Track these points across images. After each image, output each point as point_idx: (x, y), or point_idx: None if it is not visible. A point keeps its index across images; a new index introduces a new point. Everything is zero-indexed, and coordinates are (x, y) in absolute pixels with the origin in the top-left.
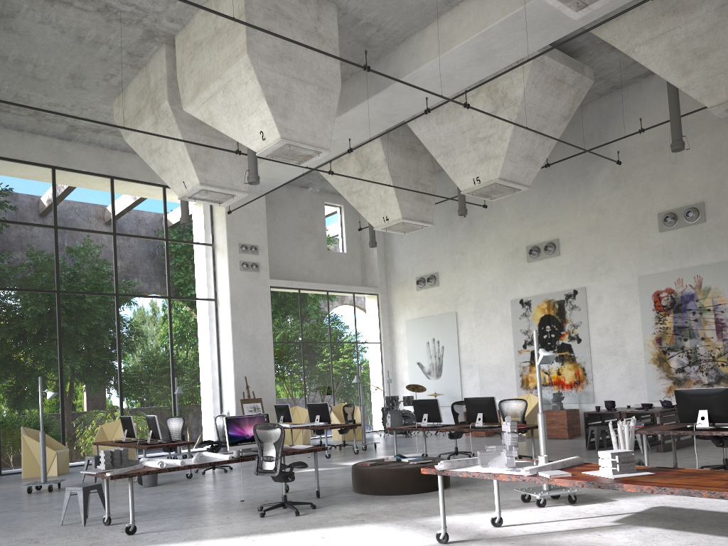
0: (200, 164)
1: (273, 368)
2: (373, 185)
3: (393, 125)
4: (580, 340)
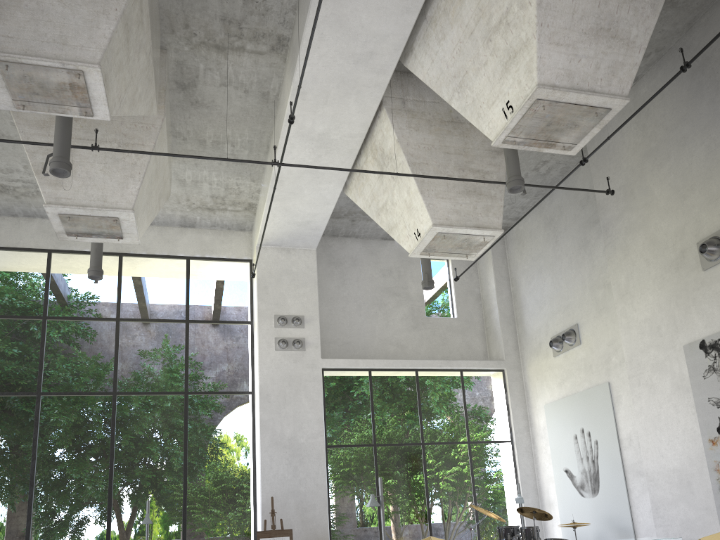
0: (51, 177)
1: (324, 484)
2: (395, 188)
3: (389, 78)
4: None
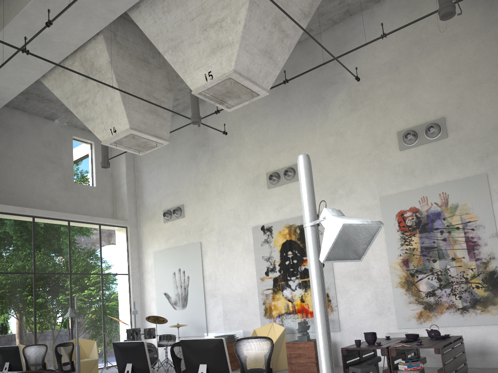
0: None
1: None
2: (99, 93)
3: (115, 18)
4: (323, 265)
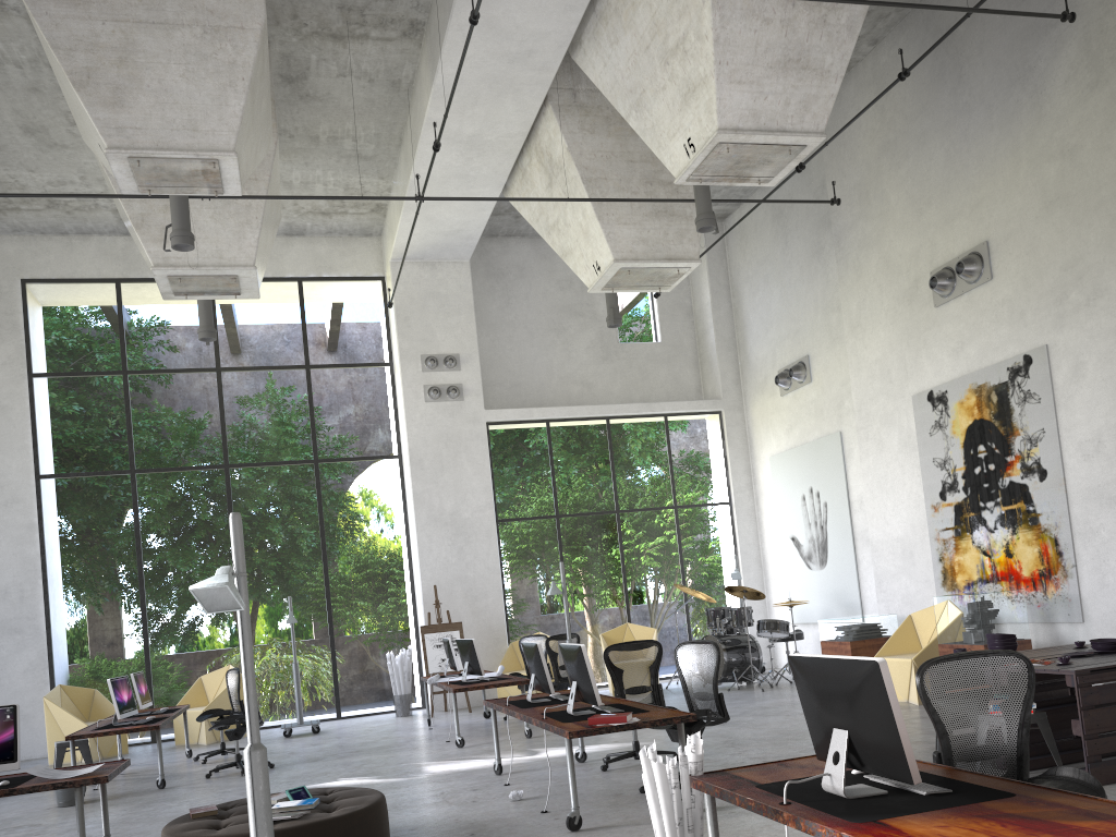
0: (154, 231)
1: (497, 567)
2: (568, 206)
3: (553, 75)
4: (1045, 473)
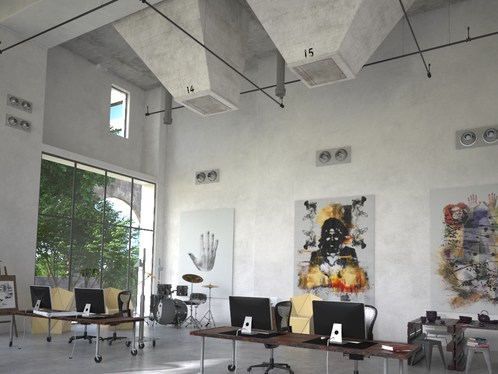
0: None
1: (35, 243)
2: (181, 49)
3: None
4: (365, 245)
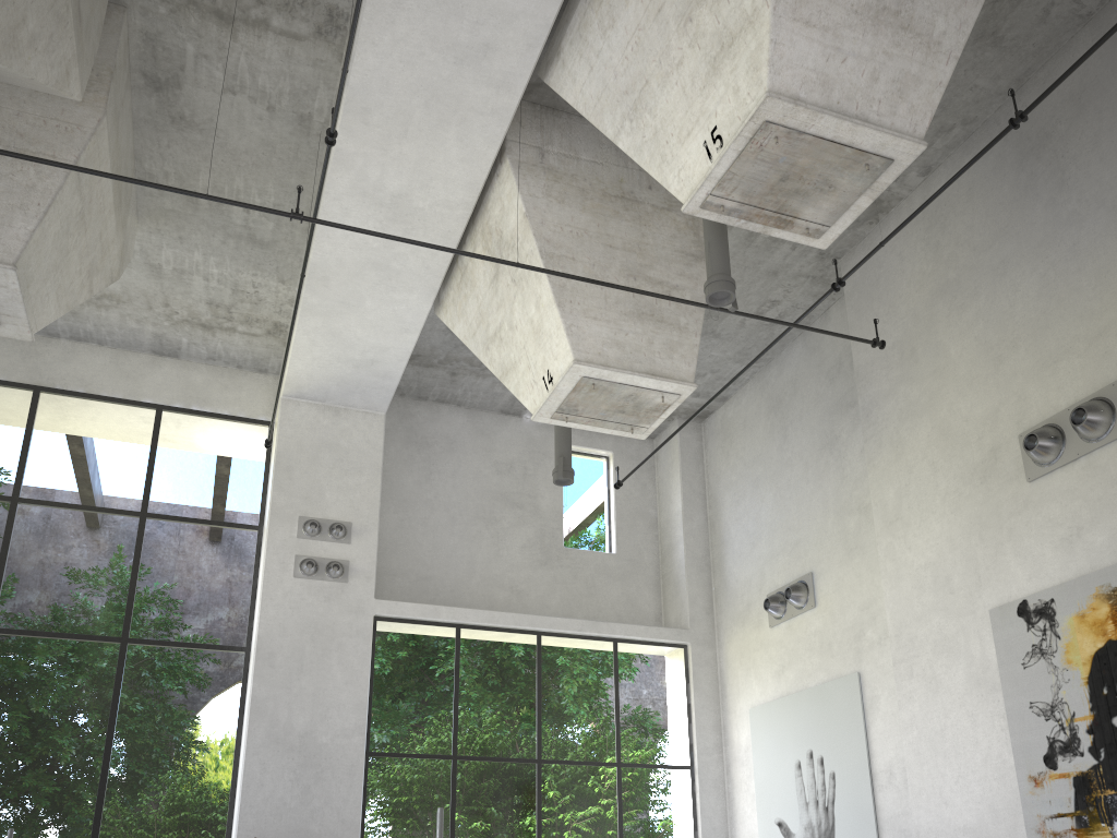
0: None
1: (357, 821)
2: (517, 300)
3: (516, 101)
4: None
